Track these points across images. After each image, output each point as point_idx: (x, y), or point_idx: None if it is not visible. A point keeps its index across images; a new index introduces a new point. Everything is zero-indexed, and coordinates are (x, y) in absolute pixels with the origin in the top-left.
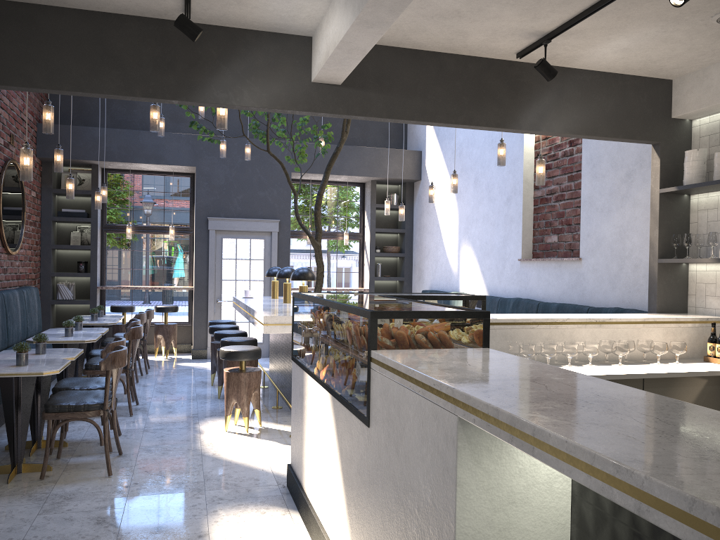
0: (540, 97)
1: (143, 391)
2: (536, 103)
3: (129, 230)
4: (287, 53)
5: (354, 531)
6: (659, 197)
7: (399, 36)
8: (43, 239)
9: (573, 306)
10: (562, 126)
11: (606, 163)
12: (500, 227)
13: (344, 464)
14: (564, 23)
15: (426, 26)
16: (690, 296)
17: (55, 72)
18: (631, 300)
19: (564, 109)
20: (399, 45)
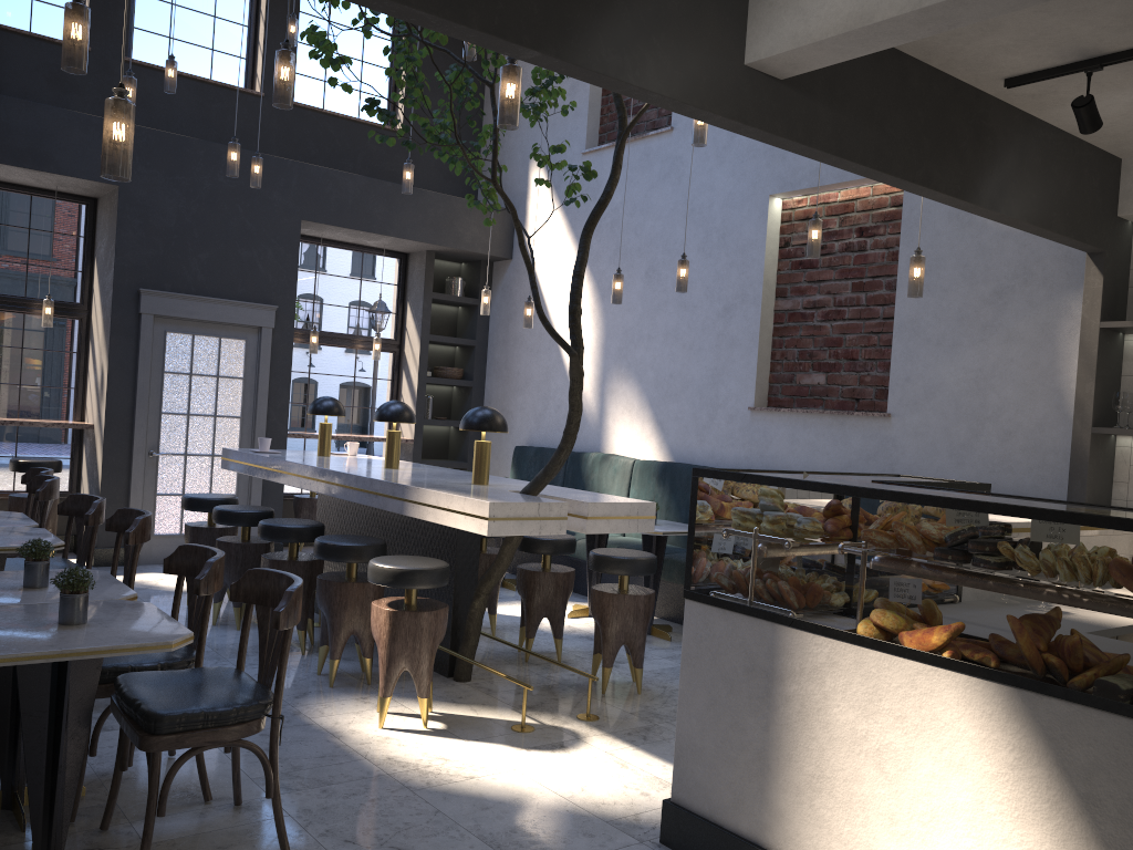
0: (1002, 157)
1: None
2: (998, 166)
3: None
4: None
5: None
6: (1099, 334)
7: None
8: None
9: None
10: (1021, 208)
11: (951, 271)
12: (707, 353)
13: (1115, 829)
14: None
15: None
16: (1118, 484)
17: None
18: (996, 484)
19: (1024, 181)
20: None
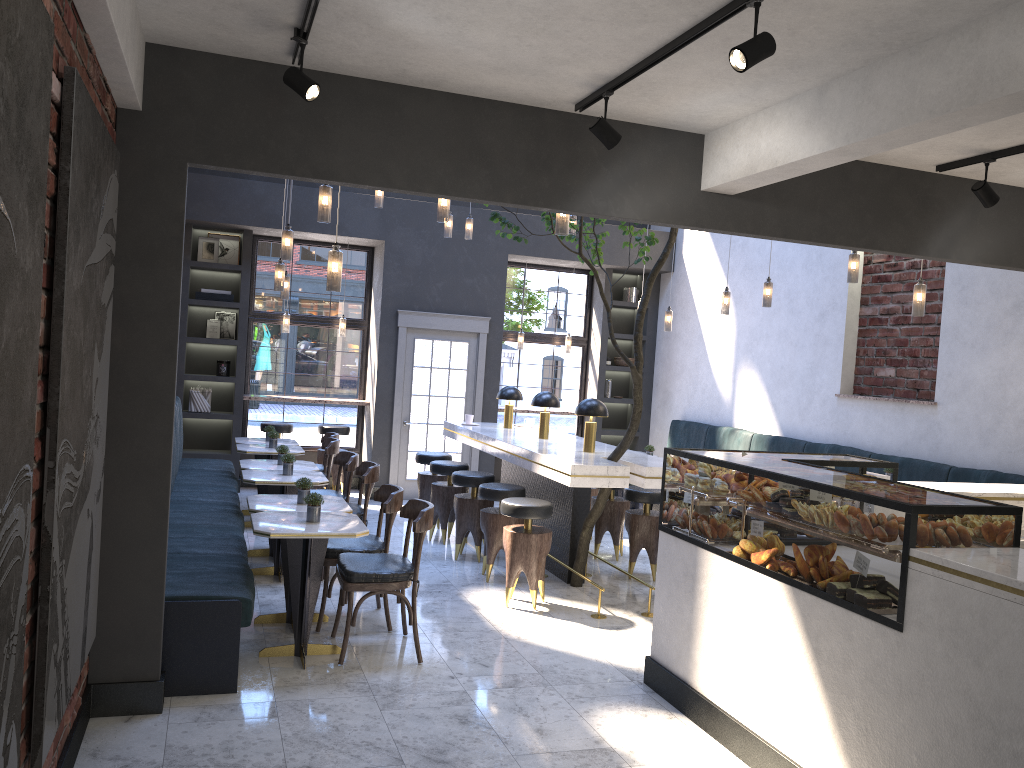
0: (952, 217)
1: None
2: (947, 224)
3: (286, 321)
4: (675, 153)
5: (852, 744)
6: None
7: None
8: None
9: (926, 464)
10: (974, 253)
11: (983, 287)
12: (807, 349)
13: (825, 667)
14: (1023, 145)
15: None
16: None
17: (417, 169)
18: (1012, 463)
19: (978, 232)
20: None
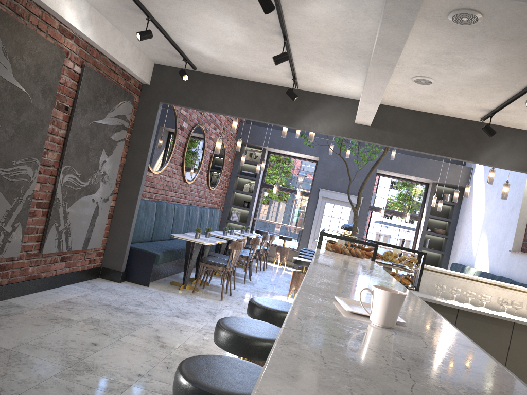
0: (496, 145)
1: (257, 276)
2: (493, 148)
3: (274, 188)
4: (344, 107)
5: None
6: None
7: (405, 103)
8: (229, 185)
9: None
10: (510, 164)
11: None
12: (504, 227)
13: None
14: (498, 106)
15: (418, 100)
16: None
17: (235, 108)
18: None
19: (513, 154)
20: (408, 108)
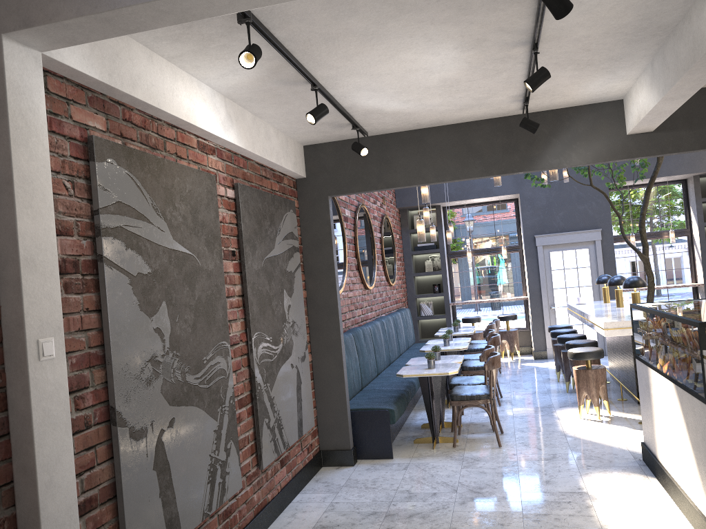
0: None
1: (502, 387)
2: None
3: (469, 254)
4: (603, 117)
5: (704, 483)
6: None
7: None
8: (406, 270)
9: None
10: None
11: None
12: None
13: (690, 434)
14: None
15: None
16: None
17: (439, 170)
18: None
19: None
20: (704, 86)
